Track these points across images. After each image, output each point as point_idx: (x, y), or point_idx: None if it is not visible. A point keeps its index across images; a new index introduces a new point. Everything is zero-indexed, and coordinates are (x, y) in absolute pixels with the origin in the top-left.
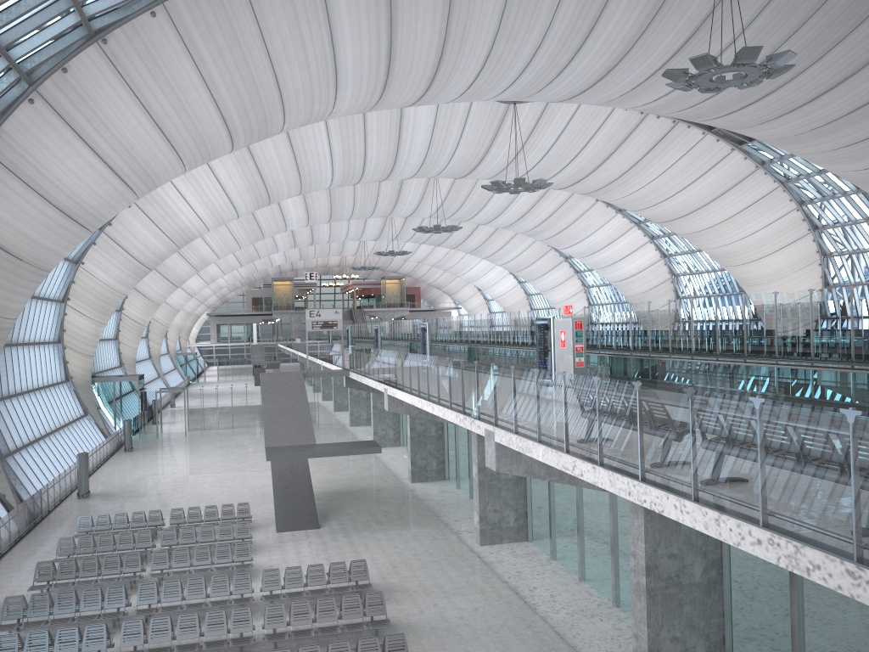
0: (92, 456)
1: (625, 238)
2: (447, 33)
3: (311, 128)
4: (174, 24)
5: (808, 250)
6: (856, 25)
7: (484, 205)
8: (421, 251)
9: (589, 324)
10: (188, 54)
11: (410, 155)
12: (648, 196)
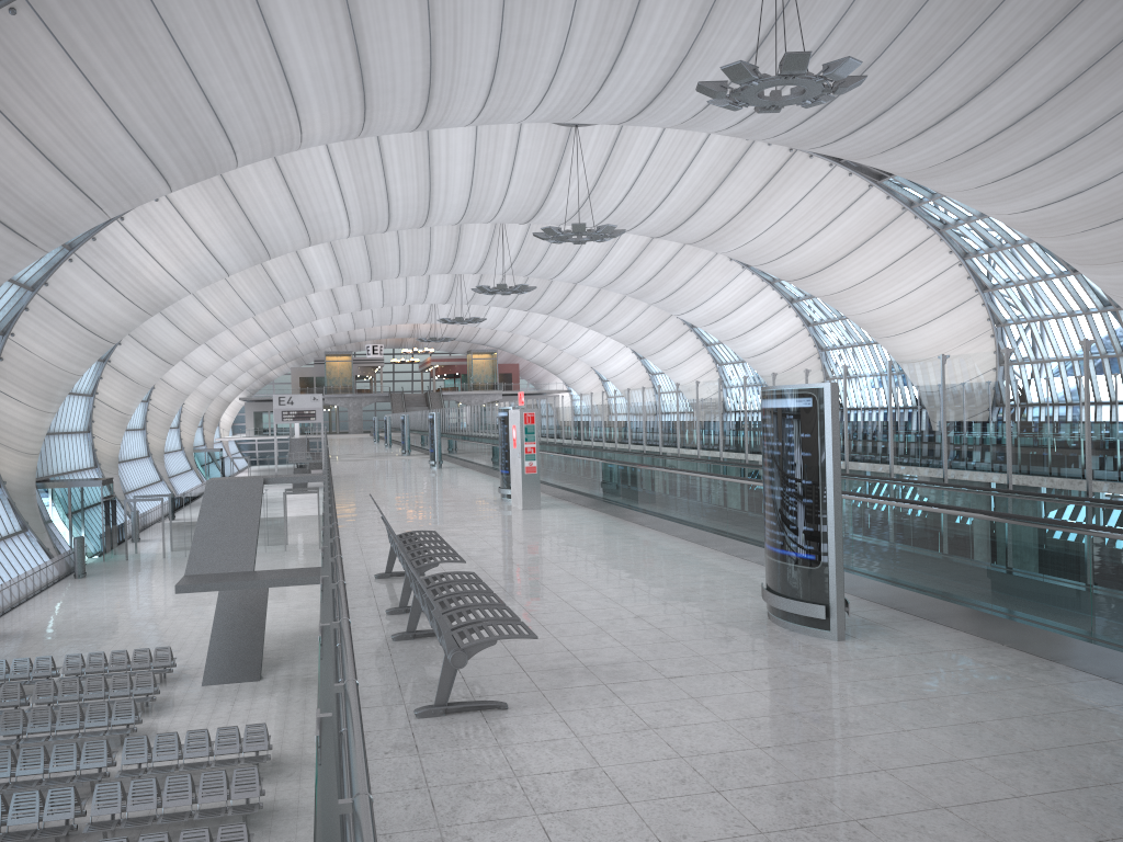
0: (18, 584)
1: (756, 300)
2: (433, 35)
3: (310, 159)
4: (45, 23)
5: (976, 316)
6: (980, 24)
7: (572, 257)
8: (511, 318)
9: (595, 416)
10: (73, 63)
11: (448, 194)
12: (769, 247)
